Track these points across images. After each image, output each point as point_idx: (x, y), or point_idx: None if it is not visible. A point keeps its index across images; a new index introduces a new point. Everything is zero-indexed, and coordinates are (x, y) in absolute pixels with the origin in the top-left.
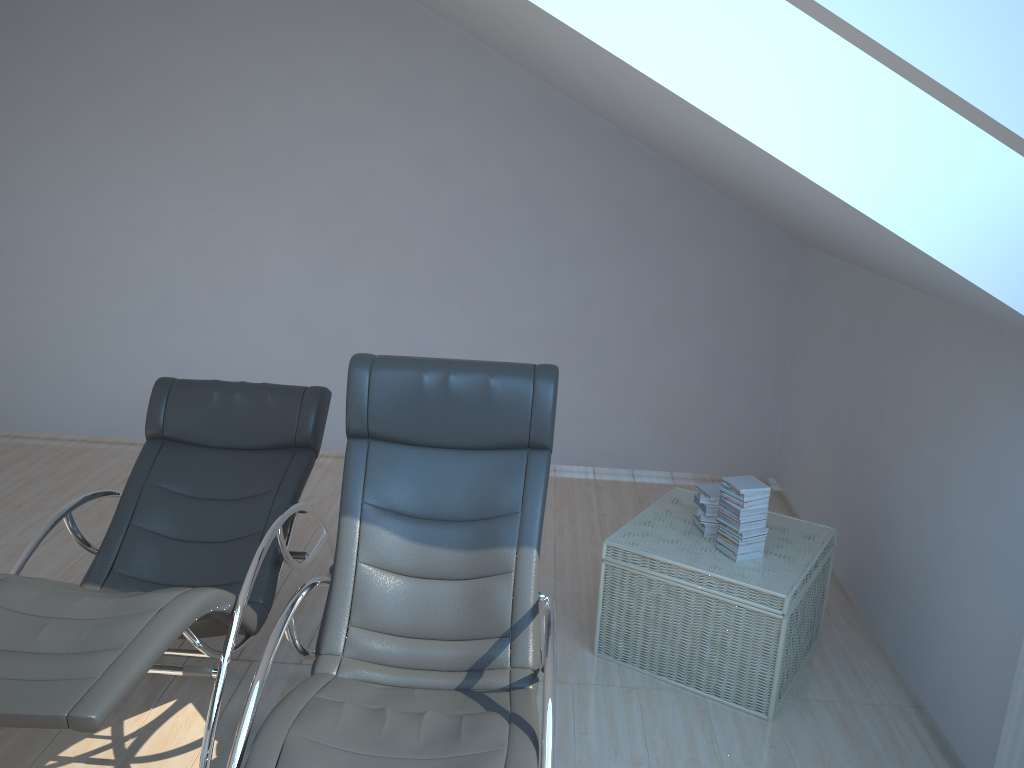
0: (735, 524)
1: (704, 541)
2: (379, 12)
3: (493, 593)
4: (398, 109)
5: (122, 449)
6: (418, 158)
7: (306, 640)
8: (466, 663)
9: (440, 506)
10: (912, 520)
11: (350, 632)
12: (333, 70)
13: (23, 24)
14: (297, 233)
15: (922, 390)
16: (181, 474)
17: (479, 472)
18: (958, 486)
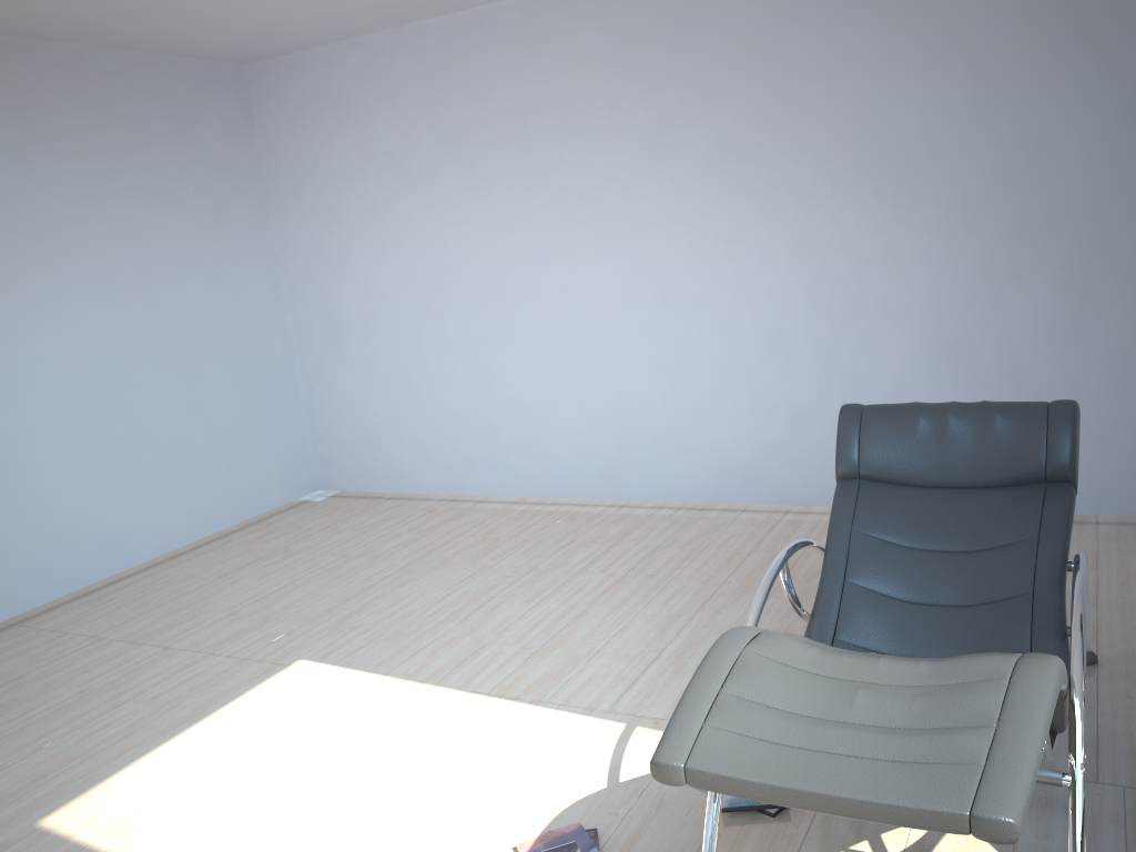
0: None
1: None
2: None
3: None
4: (1082, 50)
5: (736, 516)
6: (1114, 110)
7: (1088, 750)
8: None
9: None
10: None
11: None
12: (986, 21)
13: (622, 56)
14: (943, 236)
15: None
16: (893, 520)
17: None
18: None
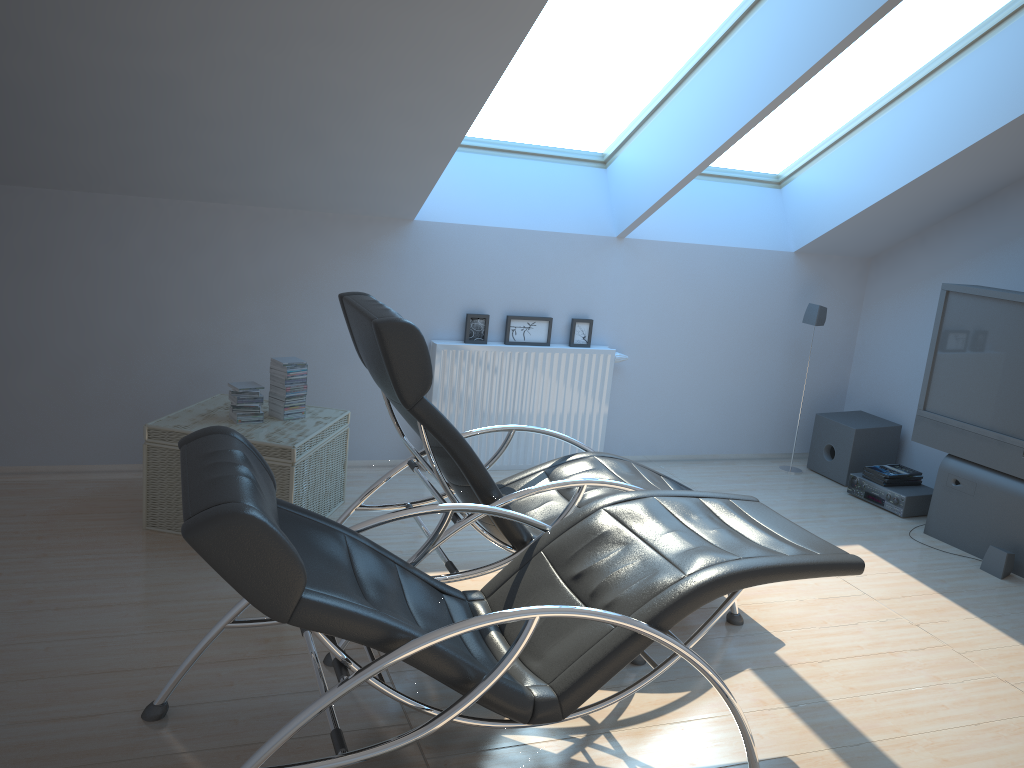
0: (303, 390)
1: (271, 423)
2: None
3: None
4: None
5: None
6: None
7: None
8: None
9: None
10: (246, 363)
11: None
12: None
13: None
14: None
15: (227, 272)
16: (347, 589)
17: None
18: (303, 318)
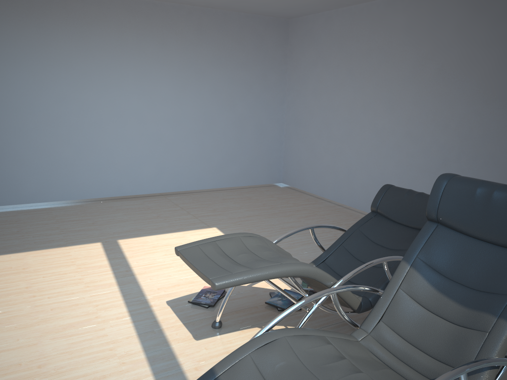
0: None
1: None
2: None
3: (468, 340)
4: None
5: None
6: None
7: None
8: (432, 375)
9: (462, 274)
10: None
11: (379, 324)
12: None
13: (410, 28)
14: None
15: None
16: (374, 230)
17: (497, 261)
18: None
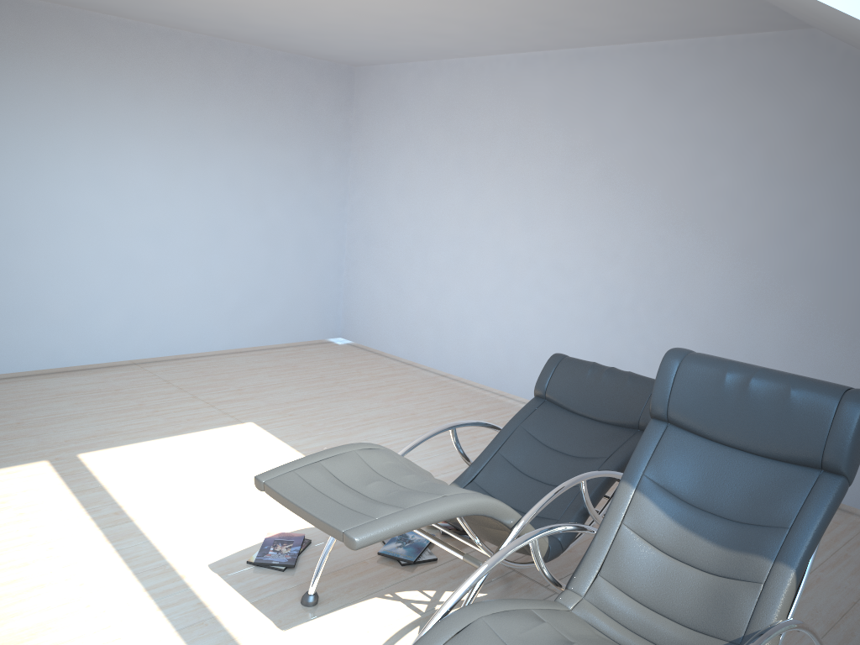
0: None
1: None
2: (836, 71)
3: (735, 597)
4: (841, 158)
5: None
6: (855, 204)
7: None
8: None
9: (713, 499)
10: None
11: (596, 580)
12: (783, 125)
13: (559, 103)
14: (727, 266)
15: None
16: (545, 427)
17: (761, 479)
18: None
